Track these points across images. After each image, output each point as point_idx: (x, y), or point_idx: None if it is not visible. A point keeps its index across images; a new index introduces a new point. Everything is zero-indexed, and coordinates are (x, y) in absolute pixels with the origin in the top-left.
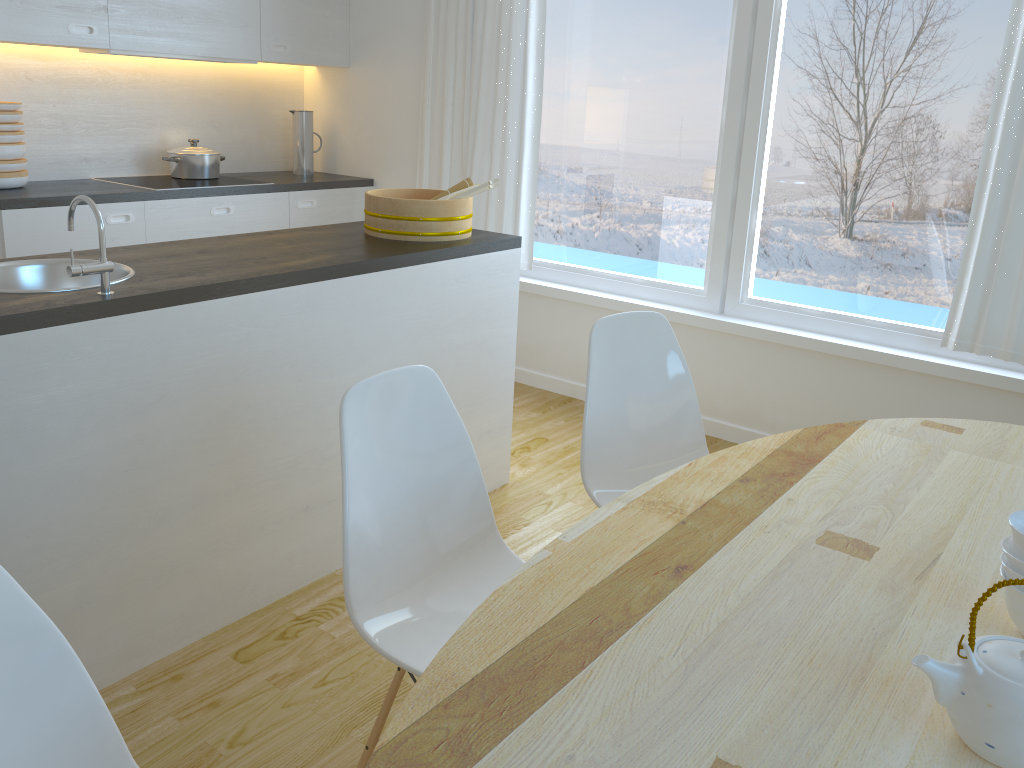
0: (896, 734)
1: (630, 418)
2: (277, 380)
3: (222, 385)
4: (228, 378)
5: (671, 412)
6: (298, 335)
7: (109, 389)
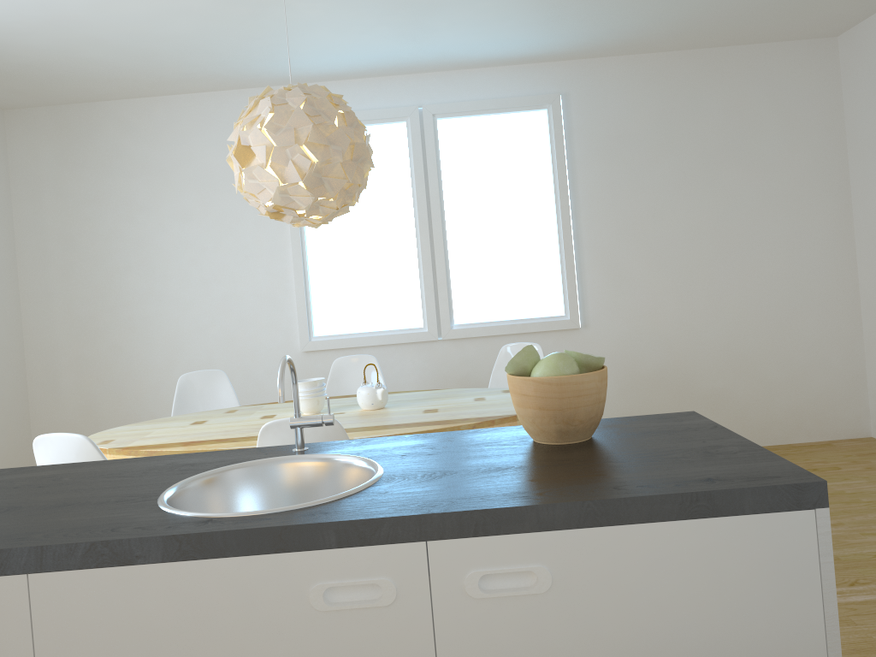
0: (386, 410)
1: None
2: None
3: None
4: None
5: None
6: None
7: None
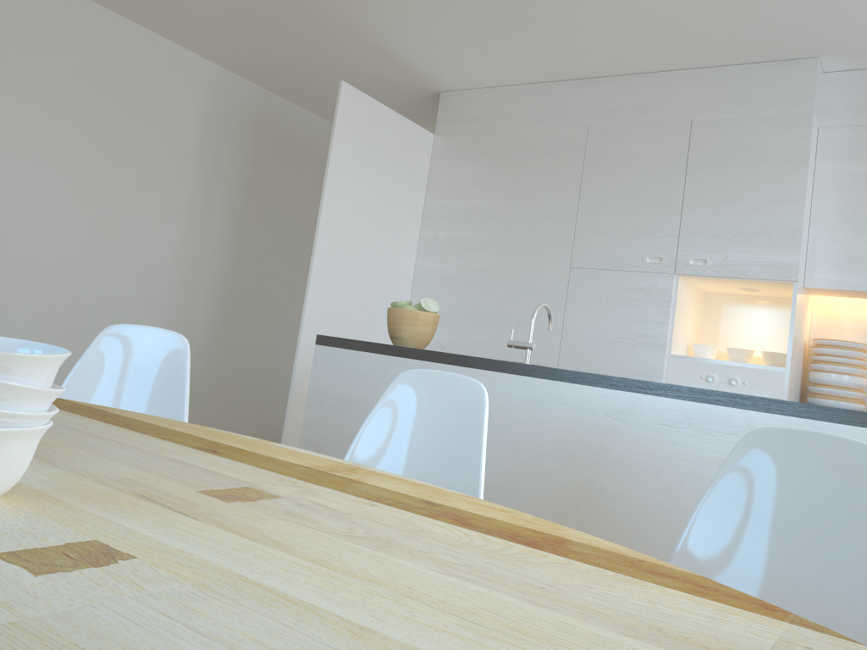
0: None
1: (772, 594)
2: (636, 481)
3: (582, 460)
4: (588, 457)
5: (851, 624)
6: (666, 447)
7: (499, 424)
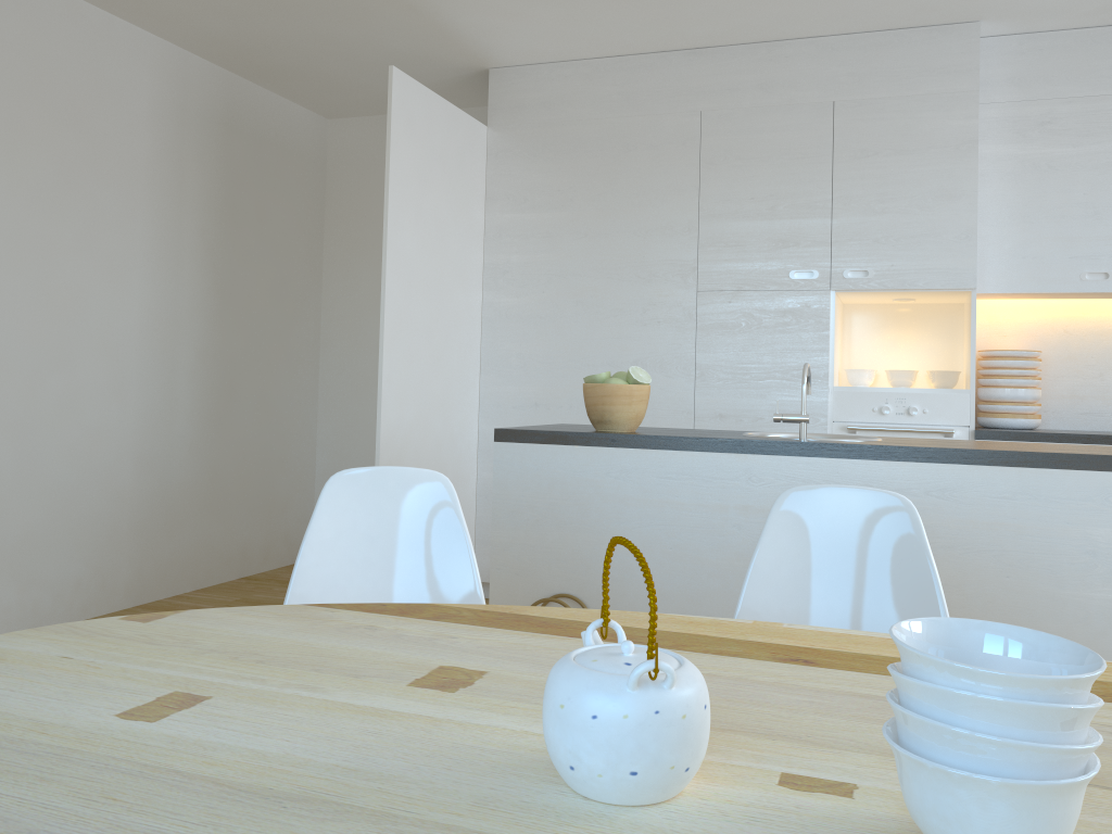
0: None
1: None
2: (973, 566)
3: None
4: None
5: None
6: (1006, 523)
7: None
